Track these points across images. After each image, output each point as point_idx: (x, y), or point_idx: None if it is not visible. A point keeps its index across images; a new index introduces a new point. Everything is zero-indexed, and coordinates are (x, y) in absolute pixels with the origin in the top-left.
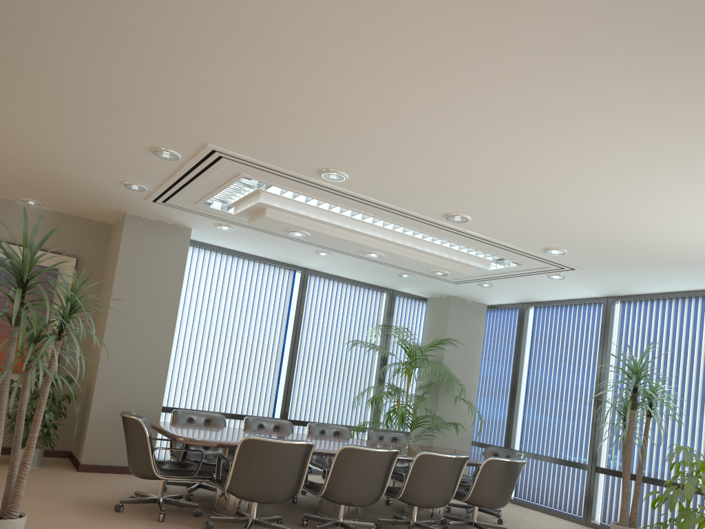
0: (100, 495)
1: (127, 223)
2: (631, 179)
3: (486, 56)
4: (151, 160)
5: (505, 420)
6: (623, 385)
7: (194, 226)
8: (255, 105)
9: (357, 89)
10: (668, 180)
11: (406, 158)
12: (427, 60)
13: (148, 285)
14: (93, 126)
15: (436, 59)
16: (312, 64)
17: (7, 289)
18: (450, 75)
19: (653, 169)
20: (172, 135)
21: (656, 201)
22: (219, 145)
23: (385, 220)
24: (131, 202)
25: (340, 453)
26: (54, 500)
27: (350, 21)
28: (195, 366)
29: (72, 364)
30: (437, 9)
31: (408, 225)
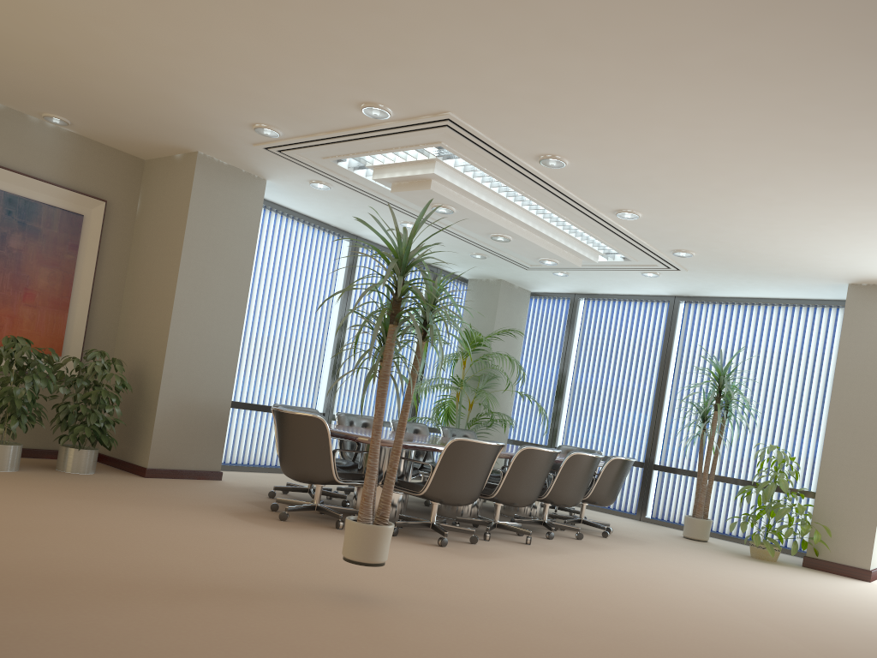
0: (228, 504)
1: (198, 166)
2: (838, 208)
3: (850, 107)
4: (343, 112)
5: (547, 417)
6: (683, 385)
7: (274, 179)
8: (568, 94)
9: (698, 104)
10: (867, 213)
11: (656, 161)
12: (796, 99)
13: (220, 249)
14: (324, 71)
15: (805, 100)
16: (685, 78)
17: (20, 238)
18: (800, 112)
19: (867, 204)
20: (417, 97)
21: (835, 227)
22: (461, 116)
23: (543, 206)
24: (225, 144)
25: (519, 454)
26: (200, 510)
27: (774, 59)
28: (240, 349)
29: (99, 342)
30: (860, 70)
31: (561, 213)
